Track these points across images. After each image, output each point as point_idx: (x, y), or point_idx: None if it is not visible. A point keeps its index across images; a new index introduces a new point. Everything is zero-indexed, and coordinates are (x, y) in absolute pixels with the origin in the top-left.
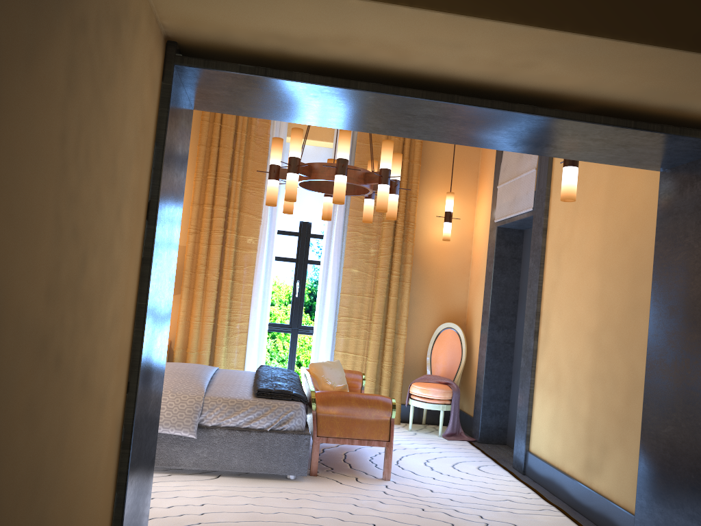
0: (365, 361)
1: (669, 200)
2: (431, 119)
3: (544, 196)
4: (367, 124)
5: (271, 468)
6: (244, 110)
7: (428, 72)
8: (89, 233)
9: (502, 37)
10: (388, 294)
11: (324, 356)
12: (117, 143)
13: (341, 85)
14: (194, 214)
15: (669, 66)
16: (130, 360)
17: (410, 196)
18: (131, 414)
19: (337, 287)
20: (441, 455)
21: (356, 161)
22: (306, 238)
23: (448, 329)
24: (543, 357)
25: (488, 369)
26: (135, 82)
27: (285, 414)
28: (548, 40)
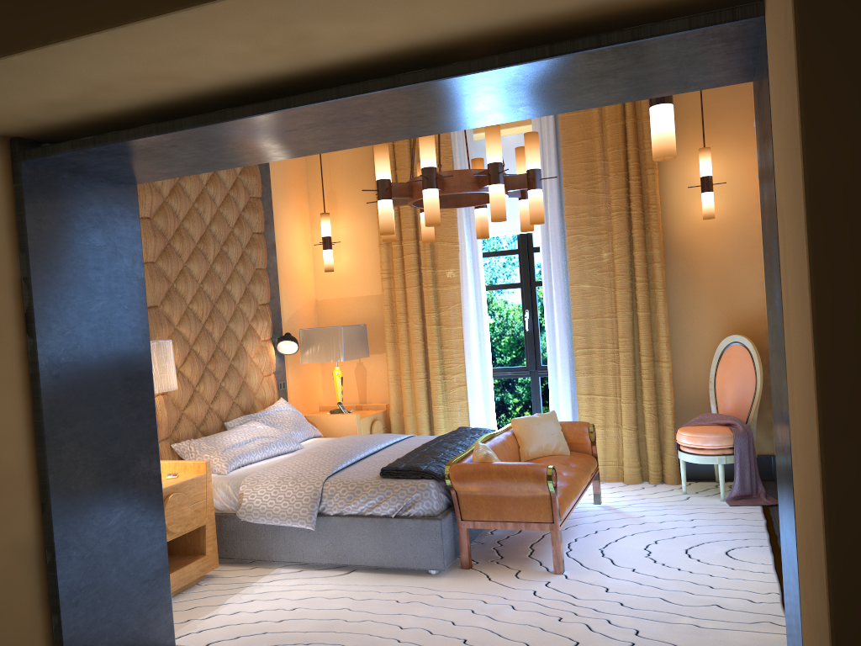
0: (620, 404)
1: (758, 129)
2: (321, 127)
3: None
4: (288, 150)
5: (403, 562)
6: (167, 173)
7: (242, 81)
8: None
9: (200, 27)
10: (636, 309)
11: (563, 403)
12: None
13: (166, 129)
14: (382, 256)
15: None
16: (39, 481)
17: (645, 169)
18: (49, 535)
19: (568, 311)
20: (689, 531)
21: (562, 140)
22: (528, 254)
23: (734, 345)
24: None
25: None
26: None
27: (410, 496)
28: (247, 10)
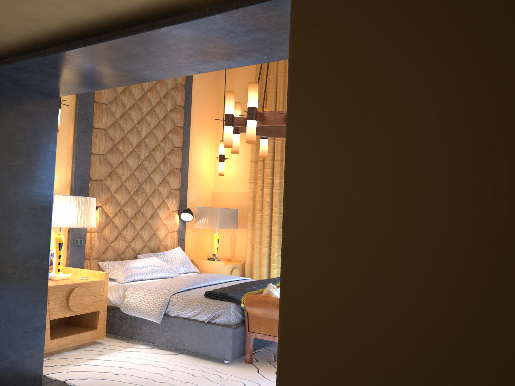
0: None
1: None
2: (132, 59)
3: None
4: (127, 77)
5: (208, 352)
6: (69, 89)
7: (74, 24)
8: None
9: None
10: None
11: None
12: None
13: (41, 54)
14: (252, 168)
15: None
16: None
17: None
18: None
19: None
20: None
21: None
22: None
23: None
24: None
25: None
26: None
27: (217, 310)
28: None
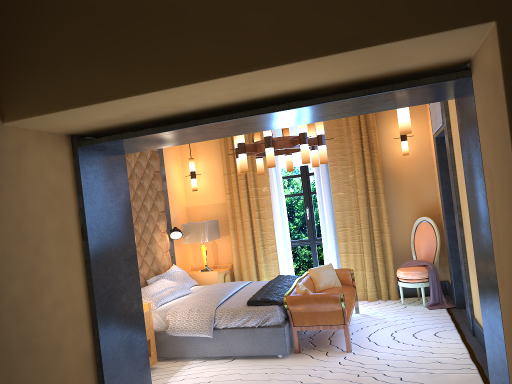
0: (363, 257)
1: (460, 123)
2: (241, 126)
3: (444, 113)
4: (216, 135)
5: (263, 352)
6: (146, 148)
7: (208, 106)
8: (0, 275)
9: (207, 87)
10: (369, 205)
11: (332, 258)
12: (19, 218)
13: (164, 130)
14: (225, 181)
15: (332, 63)
16: (91, 318)
17: (370, 129)
18: (98, 347)
19: (332, 207)
20: (412, 324)
21: None
22: (306, 177)
23: (423, 222)
24: (467, 242)
25: (452, 250)
26: (32, 178)
27: (265, 315)
28: (234, 80)
